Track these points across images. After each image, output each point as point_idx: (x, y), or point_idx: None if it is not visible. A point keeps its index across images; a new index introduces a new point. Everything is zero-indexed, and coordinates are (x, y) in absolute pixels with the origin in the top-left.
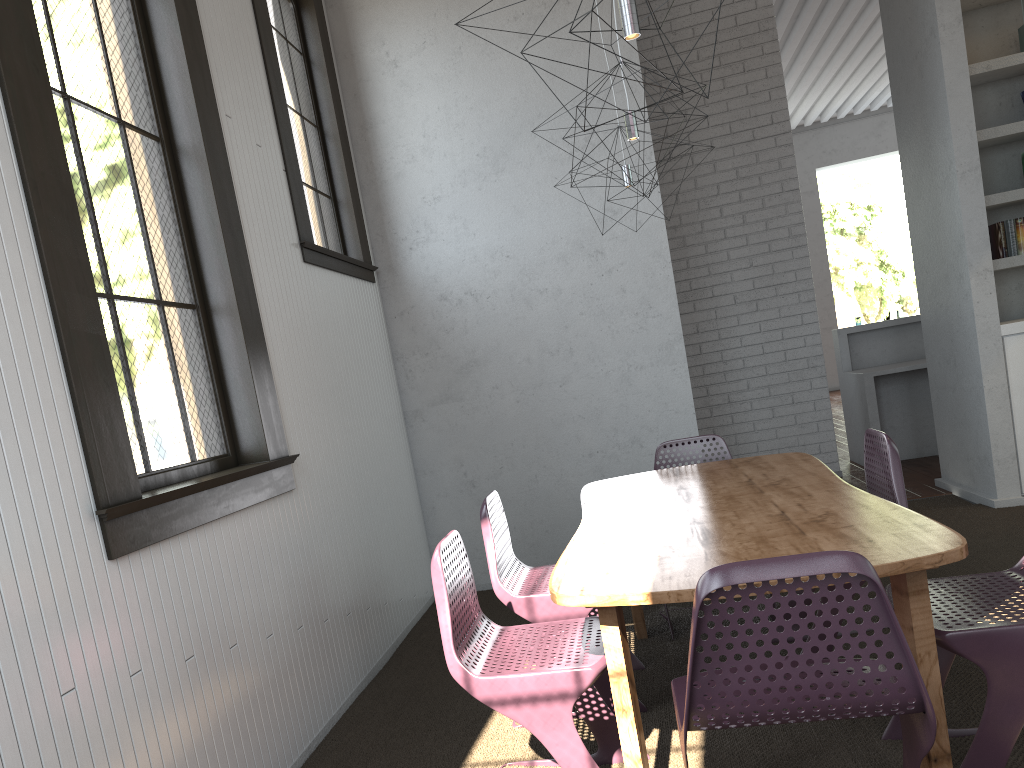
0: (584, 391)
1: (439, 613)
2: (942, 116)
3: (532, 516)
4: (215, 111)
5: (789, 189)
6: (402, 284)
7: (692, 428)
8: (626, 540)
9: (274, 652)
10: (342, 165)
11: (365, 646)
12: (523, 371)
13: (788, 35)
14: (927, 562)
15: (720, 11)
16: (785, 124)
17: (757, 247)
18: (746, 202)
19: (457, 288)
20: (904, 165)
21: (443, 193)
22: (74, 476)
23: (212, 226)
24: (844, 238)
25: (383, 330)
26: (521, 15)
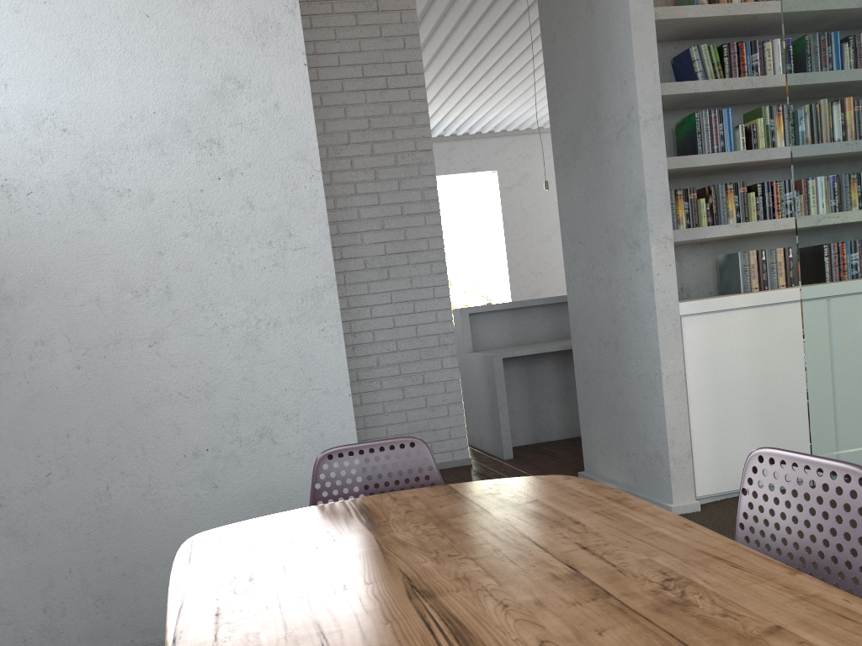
0: (188, 355)
1: None
2: (622, 53)
3: (101, 552)
4: None
5: (423, 149)
6: None
7: (347, 417)
8: None
9: None
10: None
11: None
12: (89, 319)
13: None
14: None
15: None
16: (419, 77)
17: (389, 208)
18: (379, 156)
19: None
20: (556, 123)
21: None
22: None
23: None
24: None
25: None
26: None
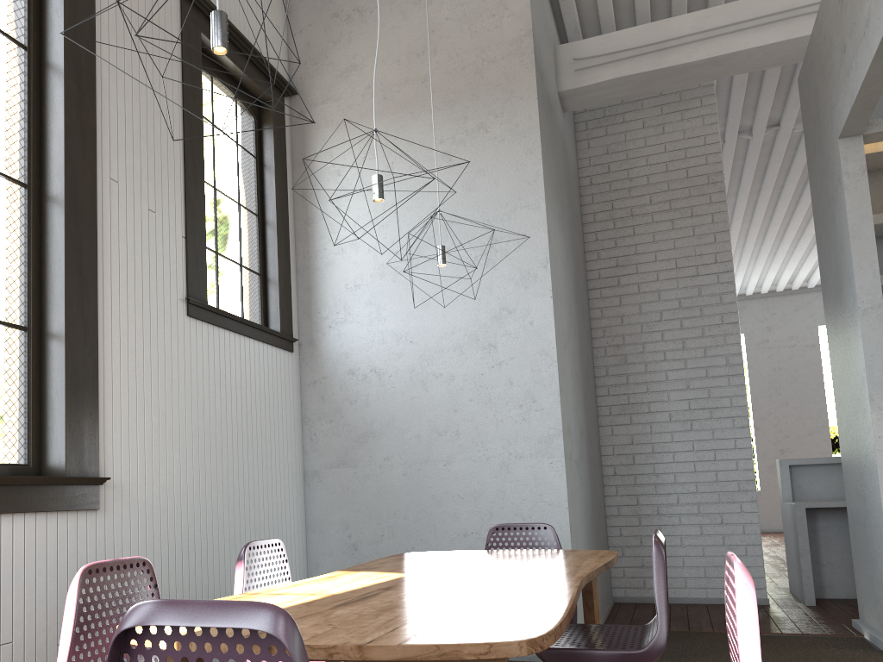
0: (465, 472)
1: (62, 635)
2: (847, 256)
3: None
4: (92, 171)
5: (729, 322)
6: (318, 356)
7: (564, 522)
8: (298, 594)
9: (8, 661)
10: (275, 249)
11: None
12: (412, 447)
13: (776, 203)
14: (469, 651)
15: (673, 164)
16: (728, 264)
17: (695, 371)
18: (687, 329)
19: (364, 365)
20: (825, 304)
21: (363, 282)
22: None
23: (58, 262)
24: None
25: (294, 394)
26: (446, 139)
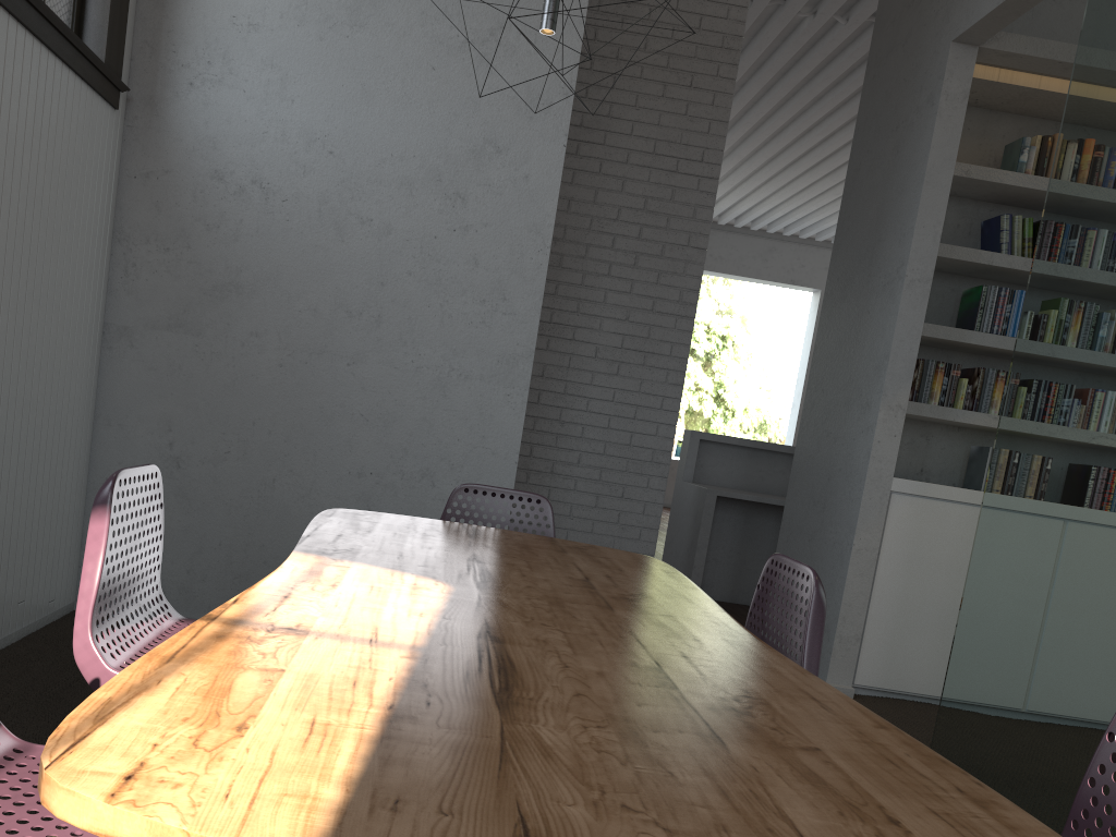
0: (379, 383)
1: None
2: (909, 205)
3: (251, 535)
4: None
5: (696, 246)
6: (161, 132)
7: (507, 482)
8: (339, 636)
9: None
10: None
11: None
12: (302, 325)
13: None
14: None
15: (687, 3)
16: (715, 168)
17: (640, 300)
18: (645, 242)
19: (243, 170)
20: (836, 257)
21: (265, 22)
22: None
23: None
24: (692, 359)
25: (108, 187)
26: None
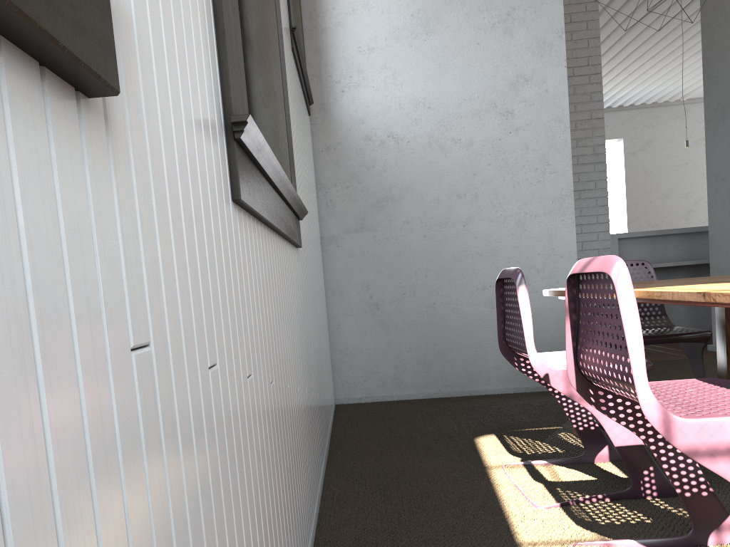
0: (484, 232)
1: (628, 336)
2: None
3: (427, 338)
4: None
5: (596, 117)
6: (331, 122)
7: None
8: None
9: (300, 409)
10: (296, 1)
11: (322, 430)
12: (432, 210)
13: None
14: None
15: None
16: (598, 67)
17: None
18: None
19: (381, 131)
20: (709, 96)
21: (377, 45)
22: (210, 51)
23: None
24: None
25: (312, 159)
26: None
